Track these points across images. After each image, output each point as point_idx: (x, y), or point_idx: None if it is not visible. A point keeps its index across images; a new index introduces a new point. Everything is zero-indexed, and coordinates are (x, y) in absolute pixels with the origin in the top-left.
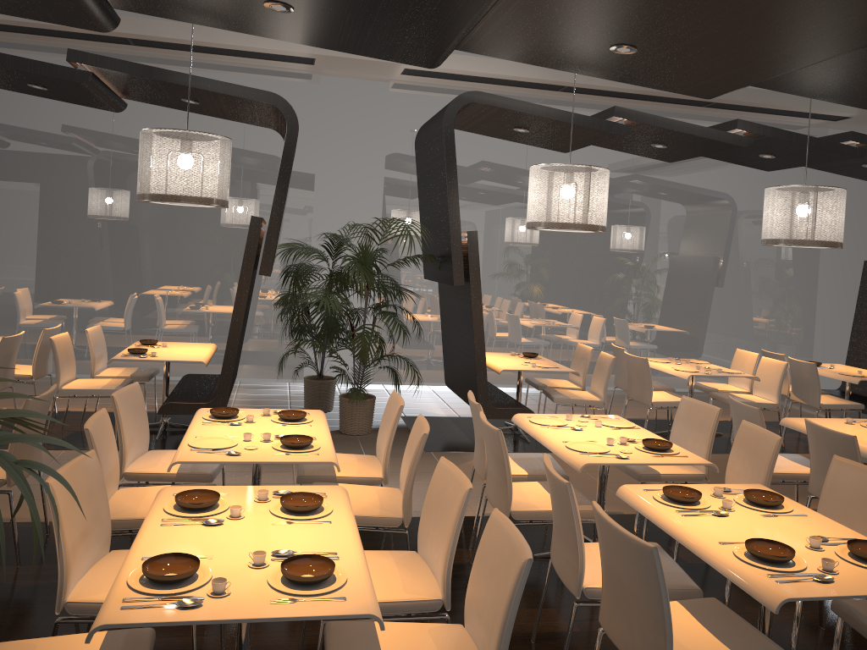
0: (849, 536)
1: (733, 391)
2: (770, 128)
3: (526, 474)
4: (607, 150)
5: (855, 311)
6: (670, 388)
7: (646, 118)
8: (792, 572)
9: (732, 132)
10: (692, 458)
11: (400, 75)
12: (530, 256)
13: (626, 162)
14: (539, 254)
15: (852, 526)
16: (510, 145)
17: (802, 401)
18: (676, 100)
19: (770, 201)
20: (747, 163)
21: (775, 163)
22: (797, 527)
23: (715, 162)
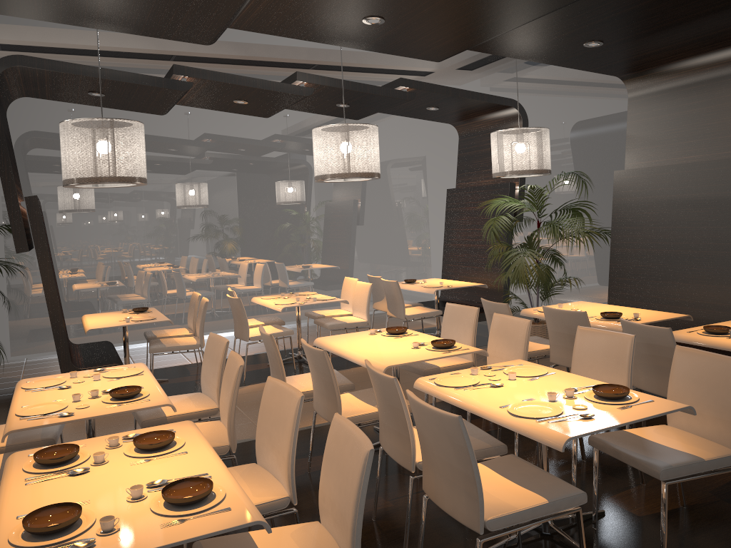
0: (203, 471)
1: (339, 315)
2: (327, 78)
3: (4, 446)
4: (229, 112)
5: (444, 232)
6: (281, 321)
7: (207, 75)
8: (57, 544)
9: (297, 84)
10: (152, 401)
11: (1, 52)
12: (165, 215)
13: (248, 123)
14: (175, 213)
15: (273, 448)
16: (132, 114)
17: (393, 315)
18: (283, 64)
19: (314, 141)
20: (335, 114)
21: (356, 112)
22: (154, 472)
23: (330, 117)
